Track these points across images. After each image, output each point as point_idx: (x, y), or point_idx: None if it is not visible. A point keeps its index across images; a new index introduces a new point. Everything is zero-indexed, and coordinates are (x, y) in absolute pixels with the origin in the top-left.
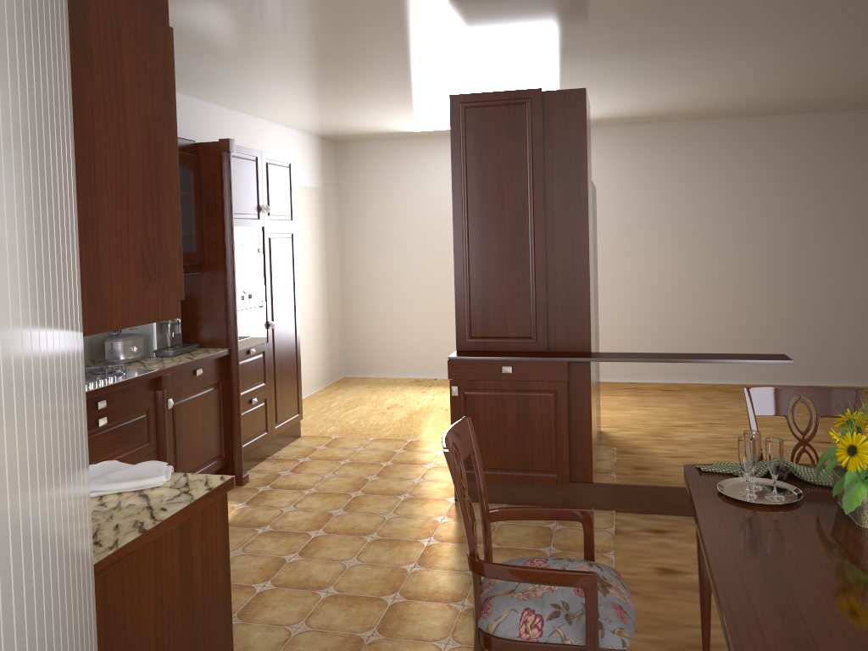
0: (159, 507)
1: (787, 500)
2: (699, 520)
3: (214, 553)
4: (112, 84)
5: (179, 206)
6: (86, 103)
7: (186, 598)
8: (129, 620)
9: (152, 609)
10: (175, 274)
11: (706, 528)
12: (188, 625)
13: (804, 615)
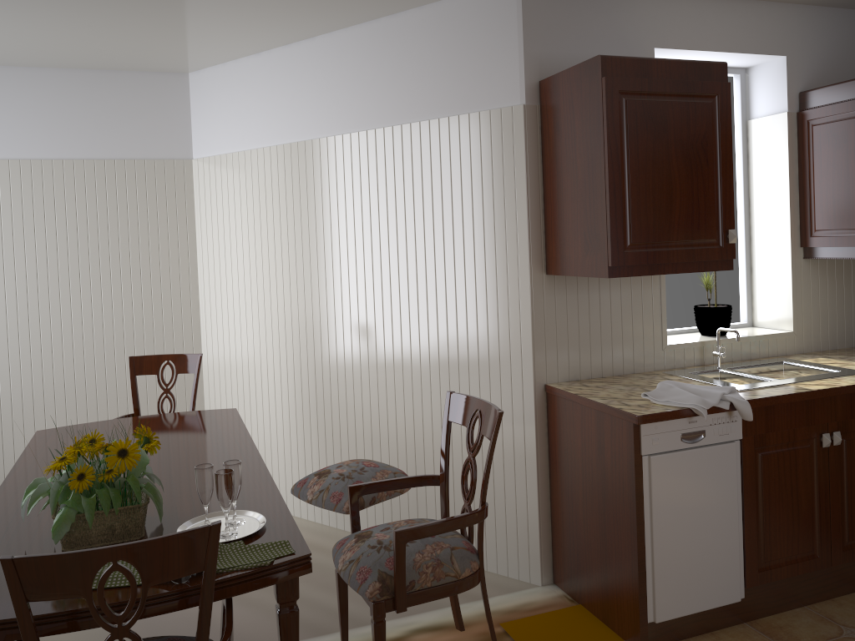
0: (609, 399)
1: (195, 526)
2: (278, 491)
3: (620, 456)
4: (569, 138)
5: (608, 201)
6: (558, 156)
7: (600, 462)
8: (568, 433)
9: (579, 442)
10: (604, 248)
11: (272, 487)
12: (601, 481)
13: (215, 457)
